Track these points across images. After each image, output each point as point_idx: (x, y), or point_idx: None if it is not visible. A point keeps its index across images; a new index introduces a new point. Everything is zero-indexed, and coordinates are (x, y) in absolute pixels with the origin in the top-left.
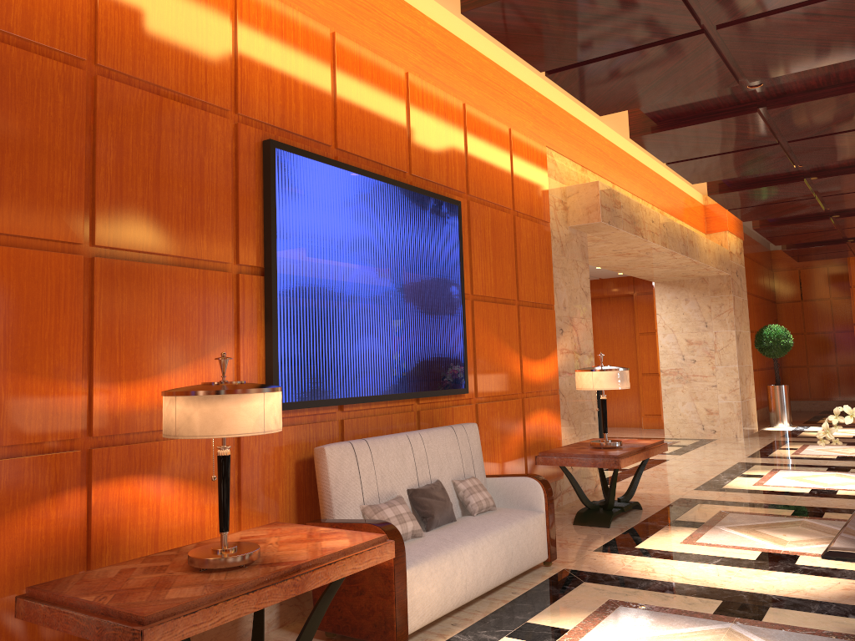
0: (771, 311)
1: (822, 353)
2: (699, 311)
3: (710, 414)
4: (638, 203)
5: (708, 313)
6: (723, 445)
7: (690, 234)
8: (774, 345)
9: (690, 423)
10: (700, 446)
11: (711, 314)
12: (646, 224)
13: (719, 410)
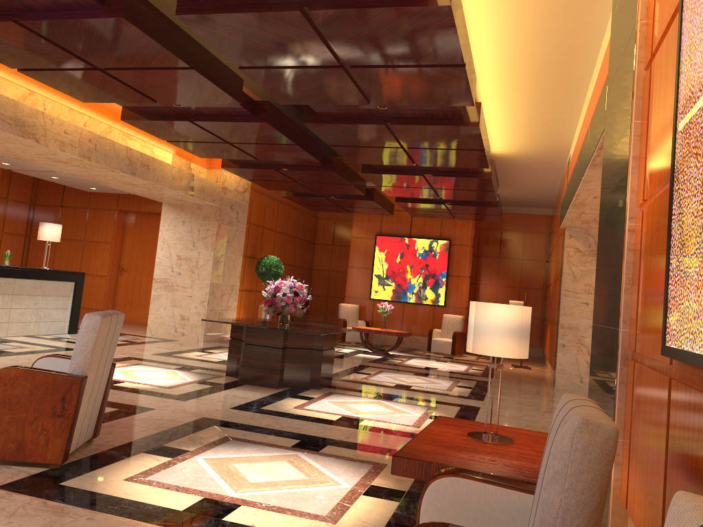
0: (304, 249)
1: (339, 288)
2: (191, 233)
3: (183, 319)
4: (38, 110)
5: (197, 235)
6: (167, 344)
7: (147, 159)
8: (266, 272)
9: (167, 325)
10: (147, 343)
11: (199, 236)
12: (51, 132)
13: (190, 317)
